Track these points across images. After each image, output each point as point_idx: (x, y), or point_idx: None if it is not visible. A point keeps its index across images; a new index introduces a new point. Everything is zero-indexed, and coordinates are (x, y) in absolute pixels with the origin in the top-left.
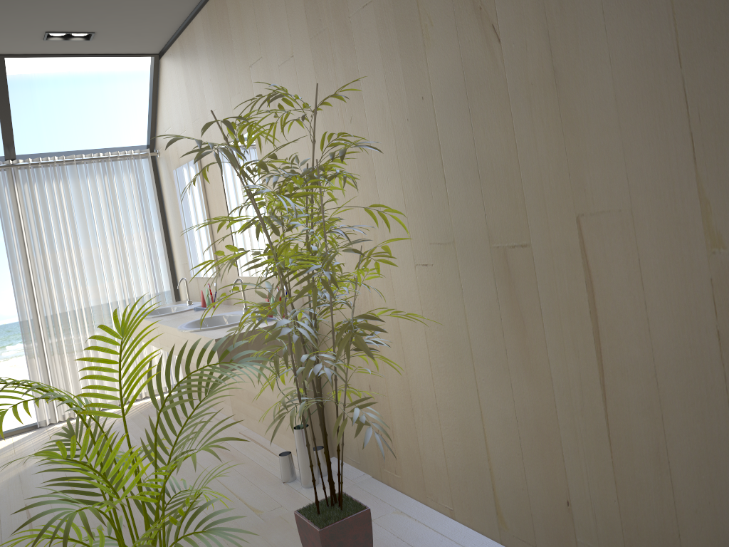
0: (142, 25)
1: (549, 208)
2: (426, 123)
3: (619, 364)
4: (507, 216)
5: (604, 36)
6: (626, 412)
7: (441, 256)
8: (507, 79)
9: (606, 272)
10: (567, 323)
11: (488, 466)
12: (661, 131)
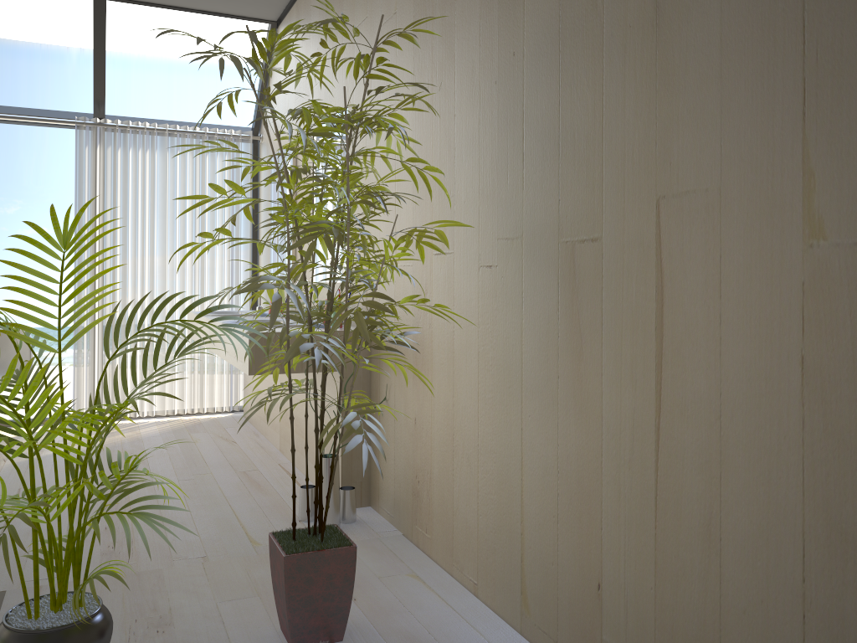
0: None
1: (629, 189)
2: (513, 85)
3: (680, 400)
4: (582, 202)
5: None
6: (679, 467)
7: (507, 255)
8: (604, 22)
9: (680, 274)
10: (629, 342)
11: (520, 529)
12: (769, 78)
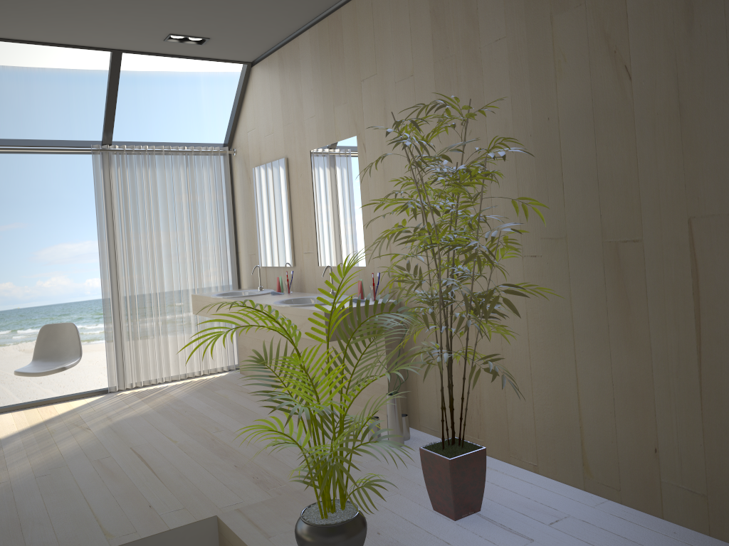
0: (251, 36)
1: (663, 211)
2: (549, 139)
3: (716, 334)
4: (622, 217)
5: (727, 82)
6: (718, 372)
7: (551, 249)
8: (634, 108)
9: (711, 262)
10: (671, 302)
11: (579, 424)
12: None
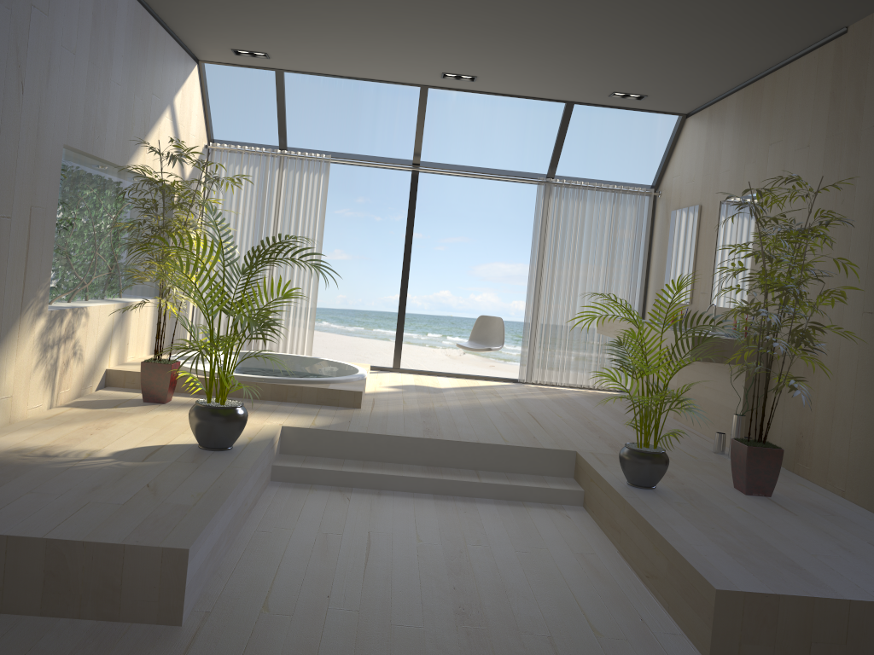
0: (684, 95)
1: None
2: None
3: None
4: None
5: None
6: None
7: None
8: None
9: None
10: None
11: None
12: None
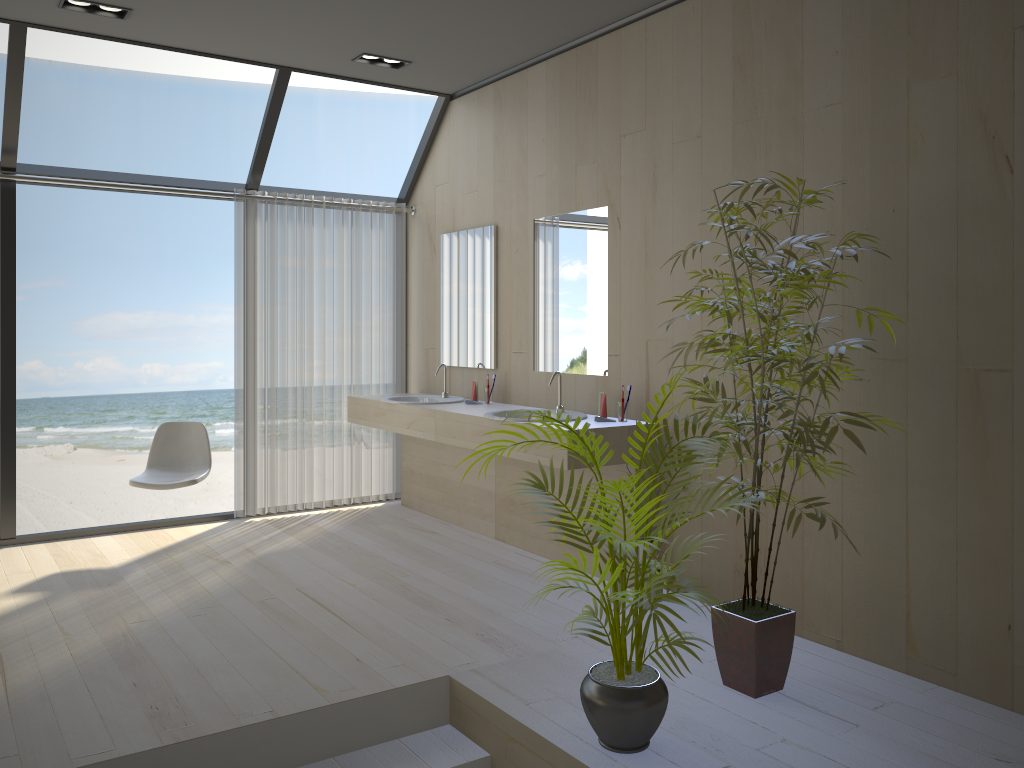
0: (466, 63)
1: None
2: (892, 236)
3: None
4: (987, 340)
5: None
6: None
7: (884, 372)
8: (1014, 209)
9: None
10: None
11: (905, 592)
12: None
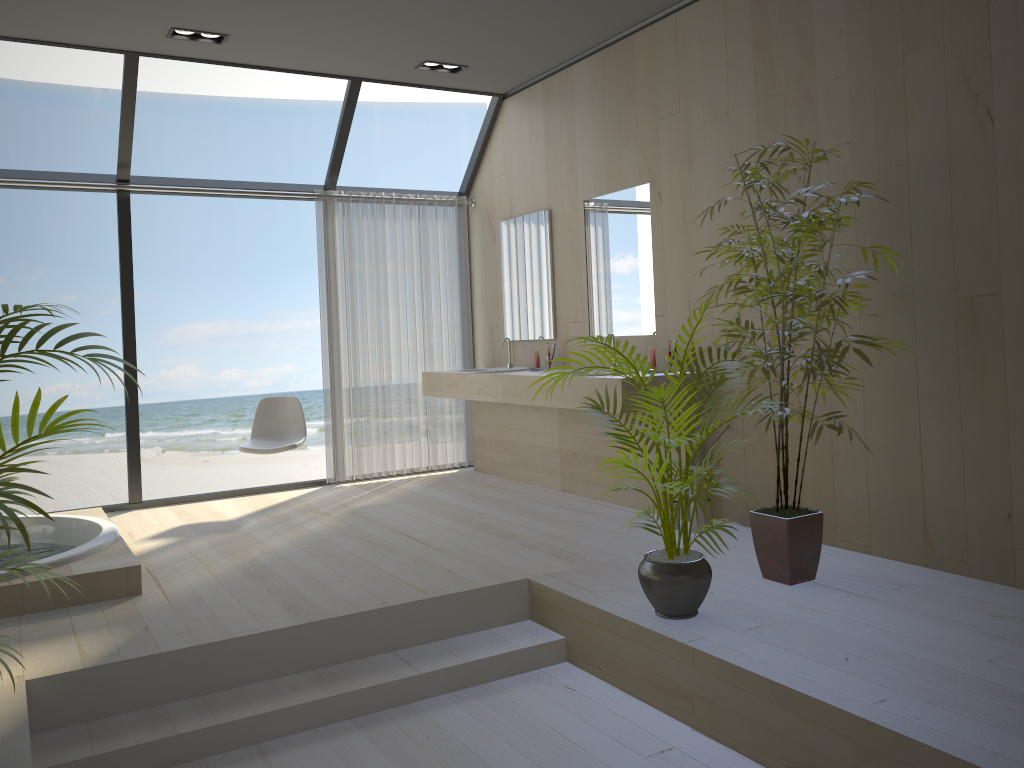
0: (516, 64)
1: None
2: (896, 187)
3: None
4: (979, 270)
5: None
6: None
7: (895, 306)
8: (996, 155)
9: None
10: None
11: (921, 496)
12: None
